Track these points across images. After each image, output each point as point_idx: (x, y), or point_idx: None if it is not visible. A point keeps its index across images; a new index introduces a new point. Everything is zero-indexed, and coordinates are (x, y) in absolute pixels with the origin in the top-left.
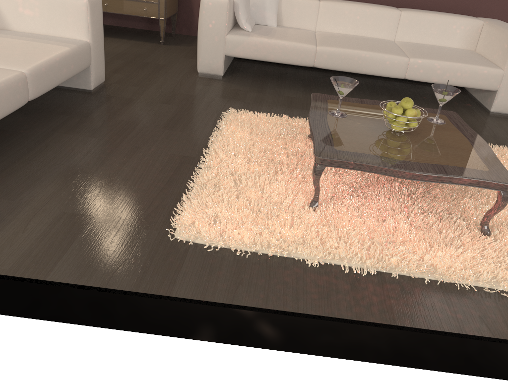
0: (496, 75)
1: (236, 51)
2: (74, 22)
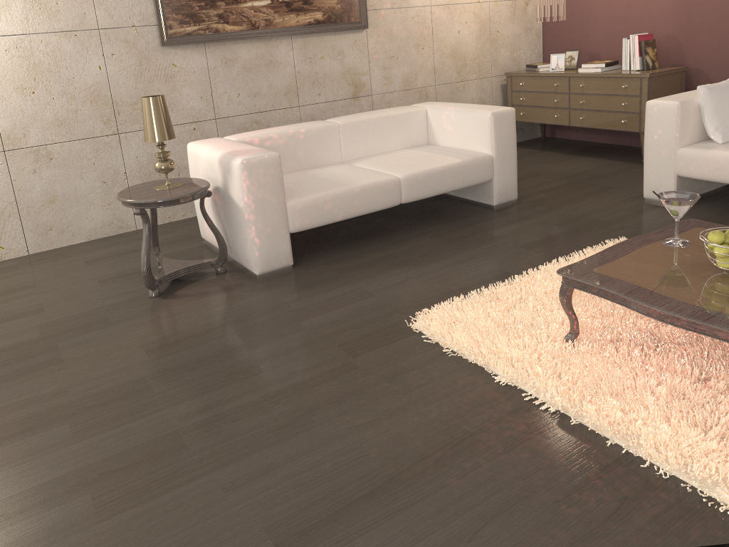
0: None
1: (690, 170)
2: (480, 136)
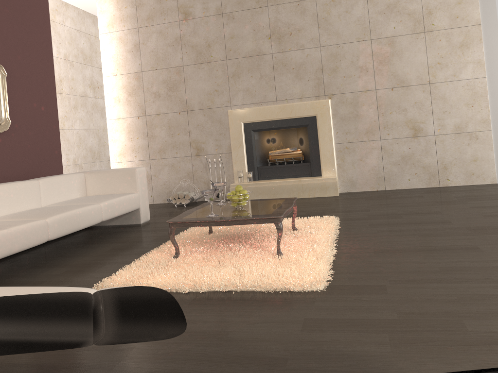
0: (138, 197)
1: None
2: None
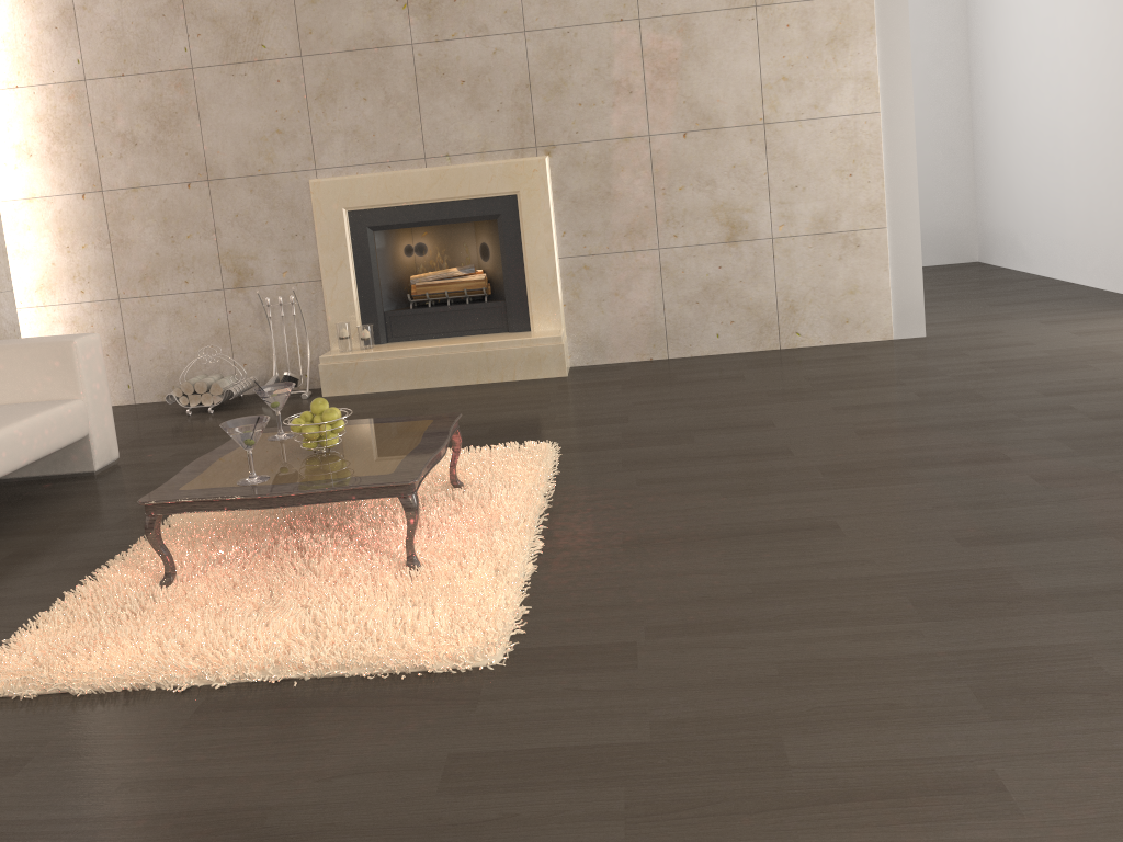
0: (82, 410)
1: None
2: None
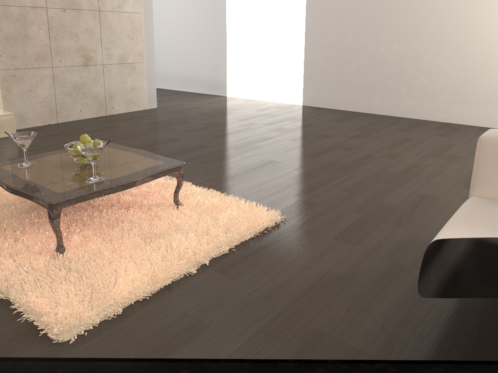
0: None
1: None
2: None
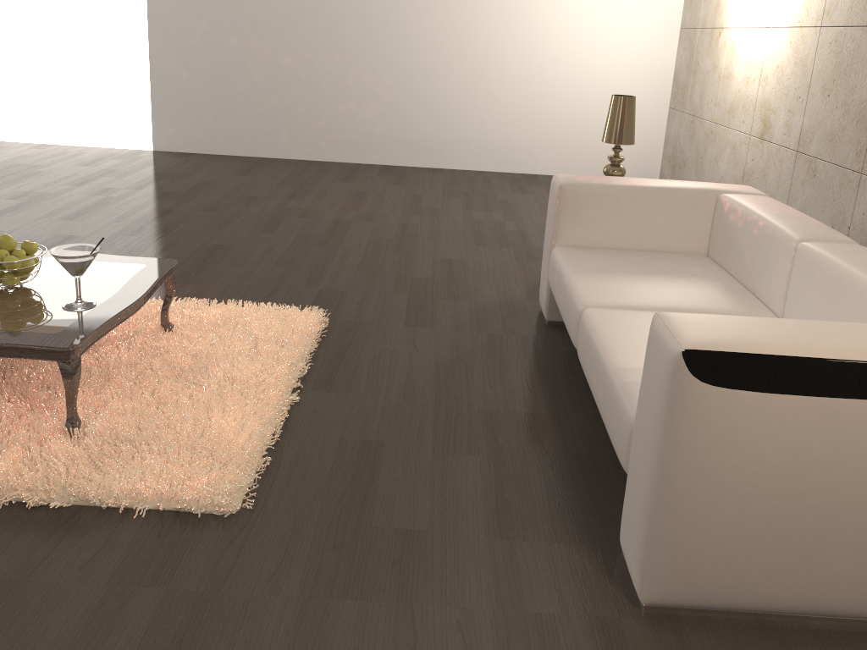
0: None
1: None
2: None
